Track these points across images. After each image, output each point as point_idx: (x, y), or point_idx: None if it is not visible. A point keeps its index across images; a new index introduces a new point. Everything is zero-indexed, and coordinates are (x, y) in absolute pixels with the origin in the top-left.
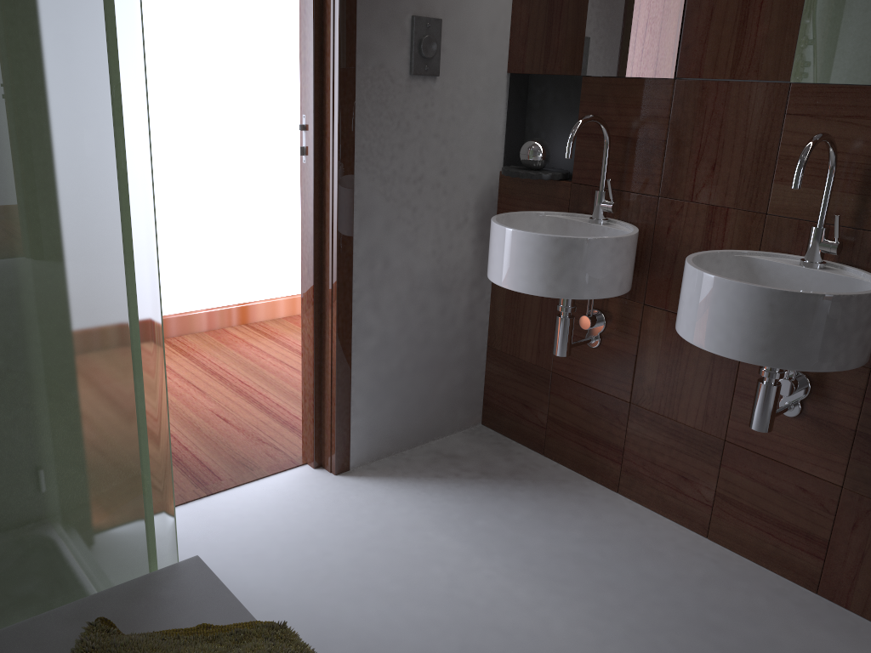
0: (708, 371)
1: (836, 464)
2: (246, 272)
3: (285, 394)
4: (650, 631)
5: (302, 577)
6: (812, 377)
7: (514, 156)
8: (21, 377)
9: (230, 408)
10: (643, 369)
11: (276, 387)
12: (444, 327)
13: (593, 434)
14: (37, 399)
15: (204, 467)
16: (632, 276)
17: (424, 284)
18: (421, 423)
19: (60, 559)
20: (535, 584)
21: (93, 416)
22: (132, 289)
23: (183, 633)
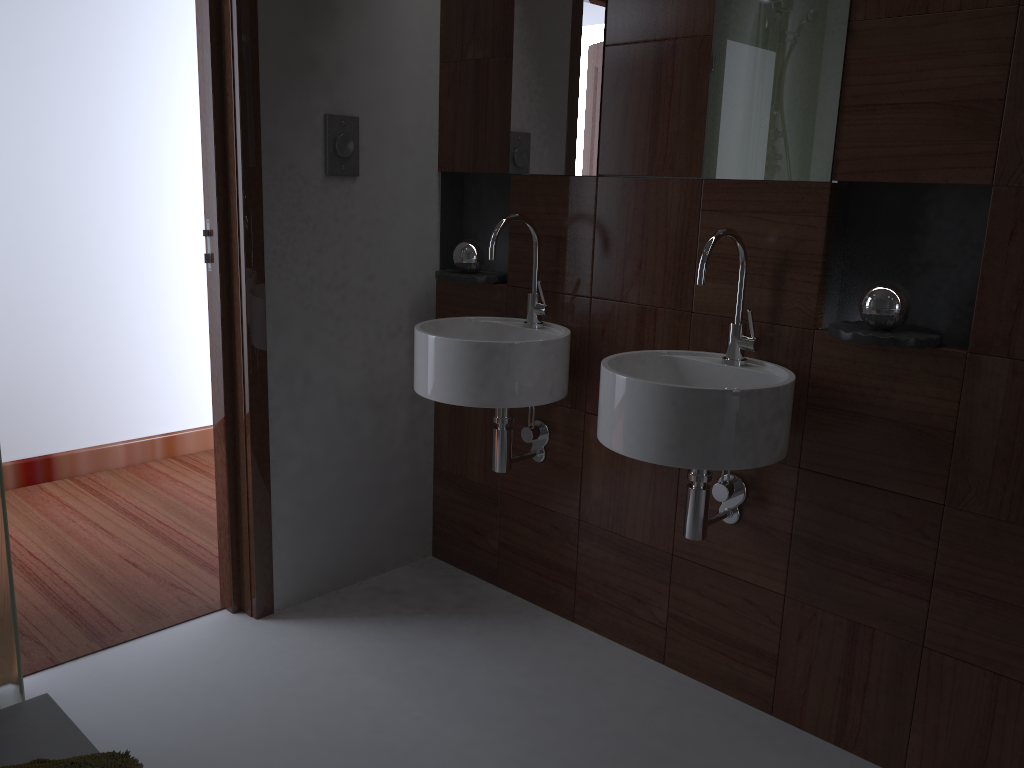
0: (651, 481)
1: (777, 571)
2: (172, 397)
3: (209, 532)
4: (587, 765)
5: (203, 732)
6: (747, 480)
7: (452, 258)
8: None
9: (143, 551)
10: (589, 482)
11: (200, 525)
12: (381, 447)
13: (545, 557)
14: None
15: (103, 618)
16: (566, 382)
17: (353, 400)
18: (359, 557)
19: None
20: (468, 723)
21: None
22: None
23: None
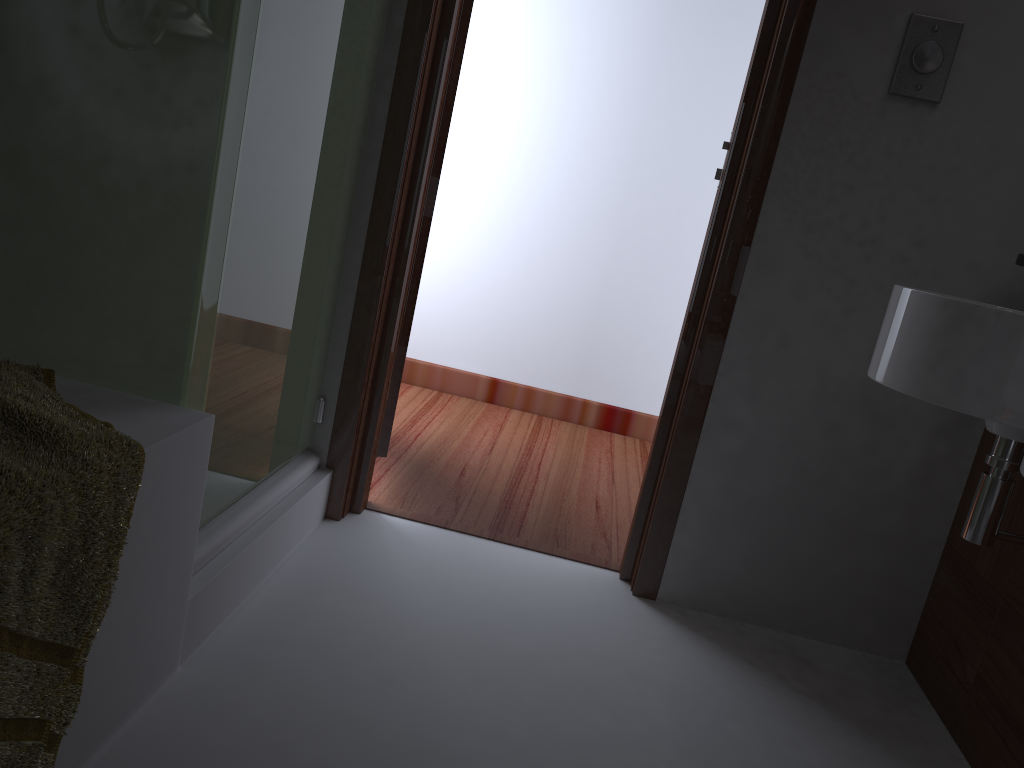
0: None
1: None
2: None
3: None
4: None
5: (460, 631)
6: None
7: None
8: (111, 148)
9: (617, 503)
10: None
11: None
12: (865, 475)
13: (1020, 722)
14: (118, 173)
15: (520, 522)
16: None
17: (842, 395)
18: (788, 599)
19: (102, 341)
20: None
21: (159, 213)
22: (218, 99)
23: (78, 411)
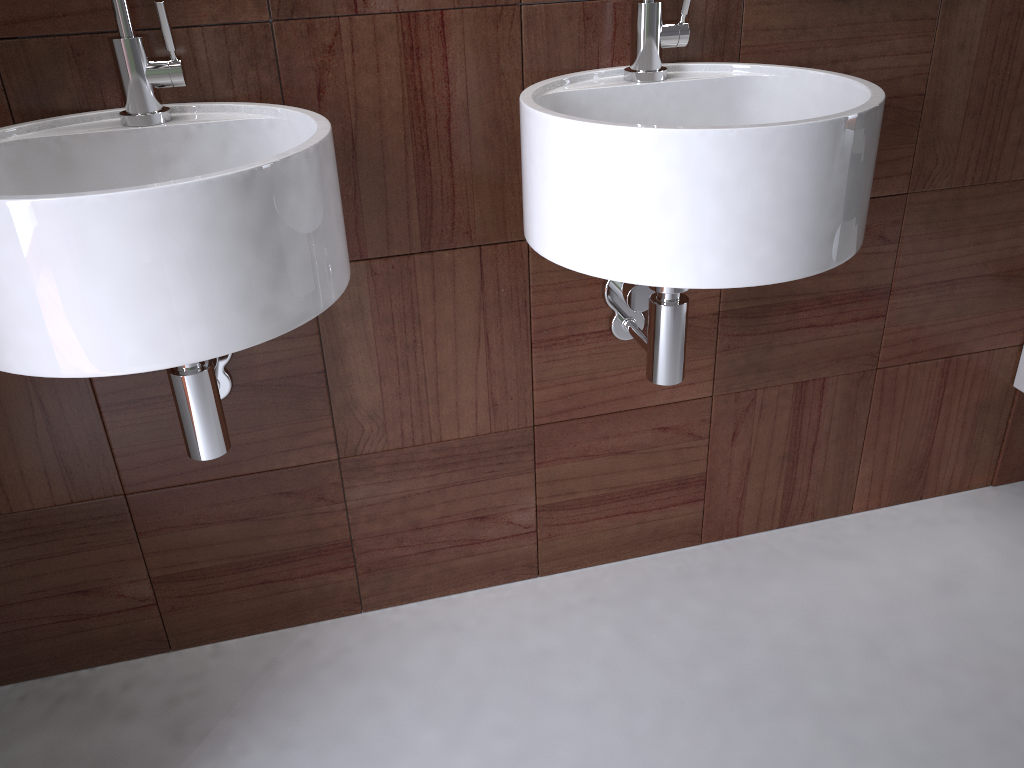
0: (480, 333)
1: (701, 371)
2: None
3: None
4: None
5: None
6: None
7: None
8: None
9: None
10: (348, 387)
11: None
12: None
13: (276, 551)
14: None
15: None
16: None
17: None
18: None
19: None
20: None
21: None
22: None
23: None
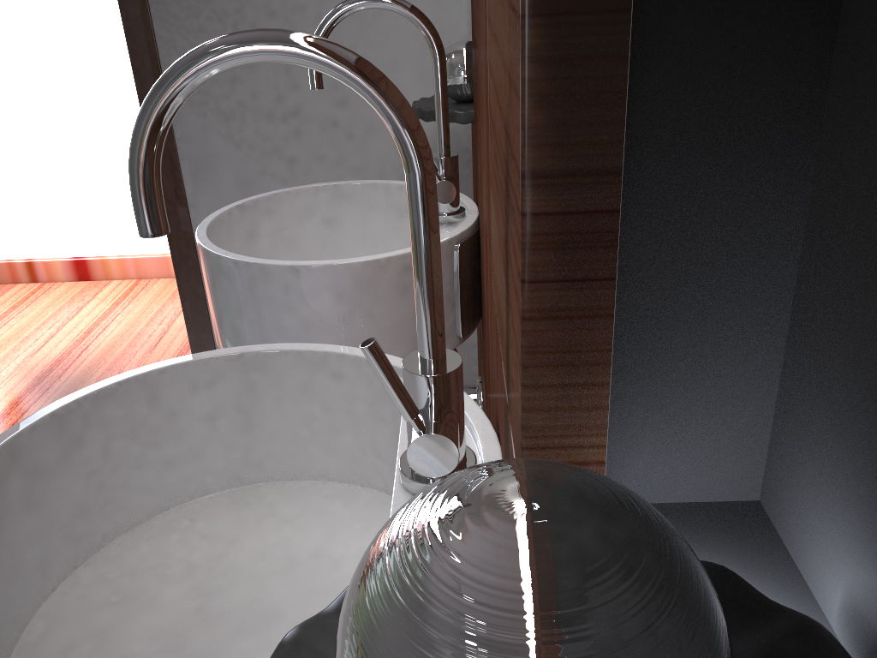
0: None
1: None
2: None
3: None
4: None
5: None
6: None
7: None
8: None
9: None
10: None
11: None
12: None
13: None
14: None
15: None
16: (401, 345)
17: None
18: None
19: None
20: None
21: None
22: None
23: None
